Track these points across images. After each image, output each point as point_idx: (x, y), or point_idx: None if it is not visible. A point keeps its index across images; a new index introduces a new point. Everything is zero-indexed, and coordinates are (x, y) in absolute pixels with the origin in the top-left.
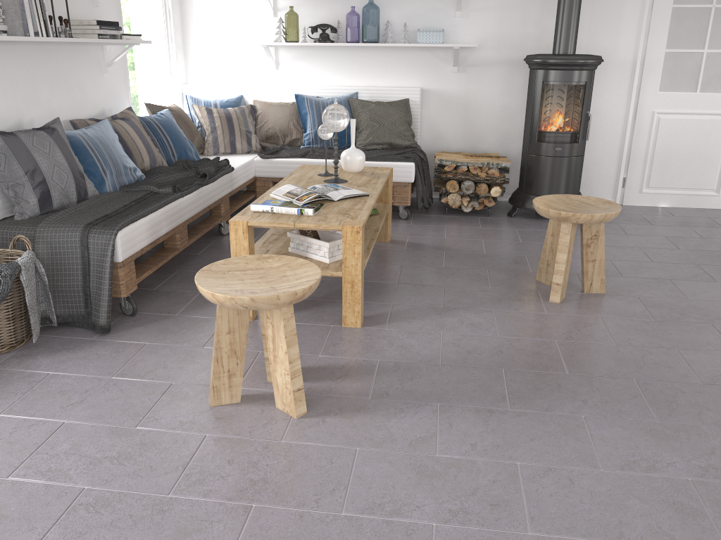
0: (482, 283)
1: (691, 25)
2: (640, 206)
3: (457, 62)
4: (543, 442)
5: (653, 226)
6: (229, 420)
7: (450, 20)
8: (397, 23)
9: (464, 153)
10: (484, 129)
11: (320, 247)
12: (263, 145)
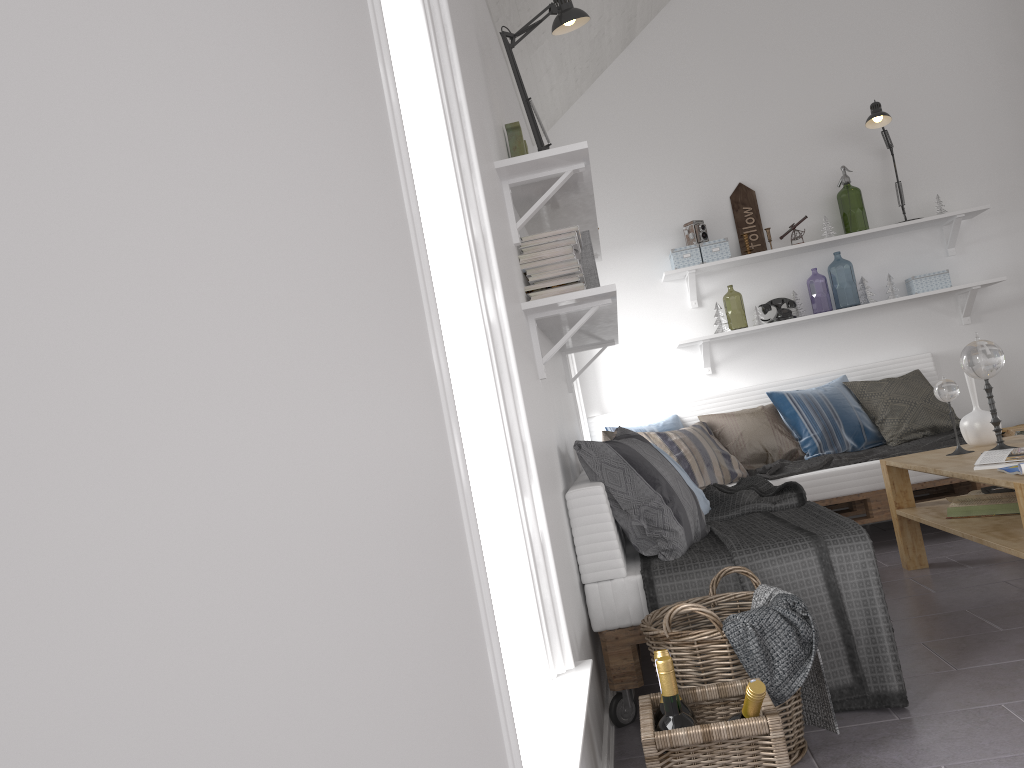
0: None
1: None
2: None
3: (970, 310)
4: None
5: None
6: None
7: (942, 261)
8: (869, 280)
9: None
10: None
11: None
12: (746, 469)
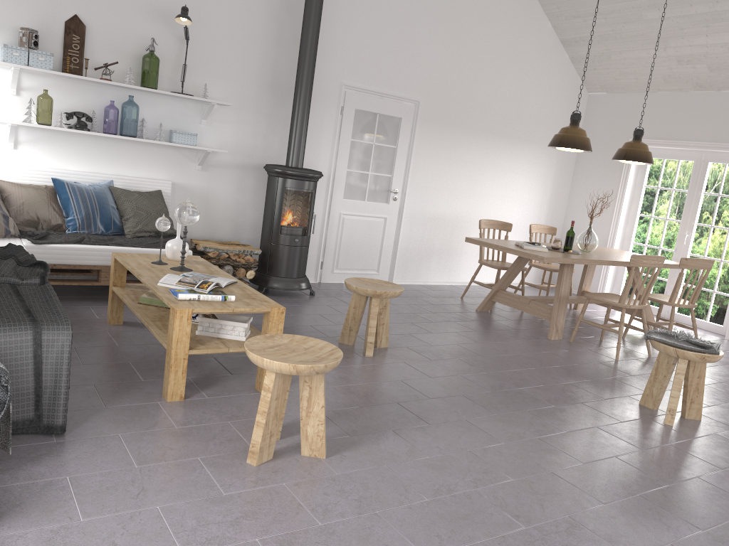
0: None
1: (362, 154)
2: (333, 283)
3: (203, 162)
4: (466, 437)
5: None
6: (283, 471)
7: (196, 126)
8: (148, 121)
9: (212, 241)
10: (221, 220)
11: (234, 328)
12: (20, 229)
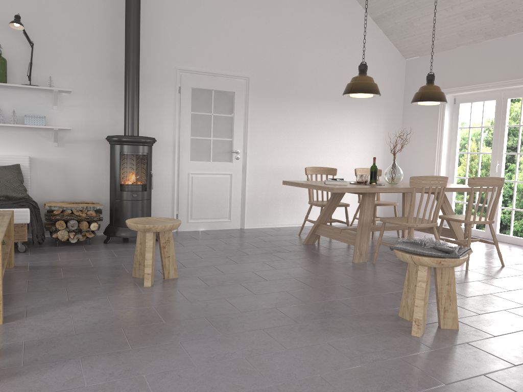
0: (95, 283)
1: (202, 124)
2: (188, 231)
3: (57, 139)
4: (158, 360)
5: (198, 240)
6: None
7: (50, 111)
8: (7, 110)
9: (67, 202)
10: (81, 185)
11: None
12: None
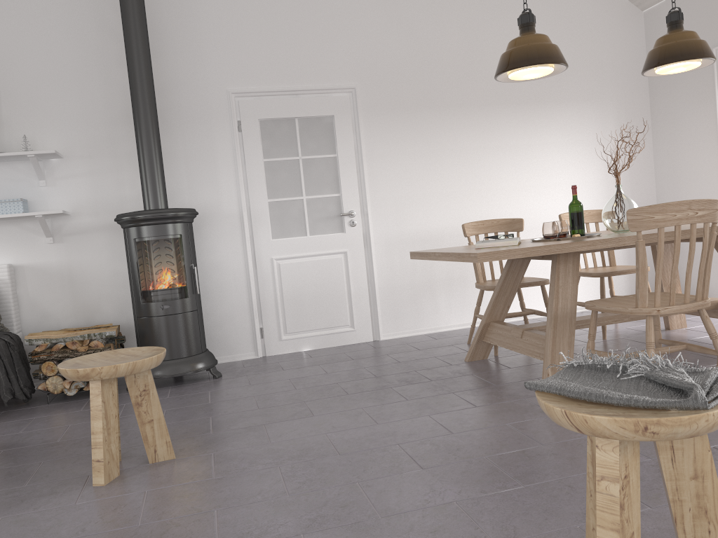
0: (18, 482)
1: (286, 176)
2: (283, 354)
3: (49, 232)
4: None
5: (283, 371)
6: None
7: (36, 190)
8: None
9: (71, 329)
10: (98, 299)
11: None
12: None
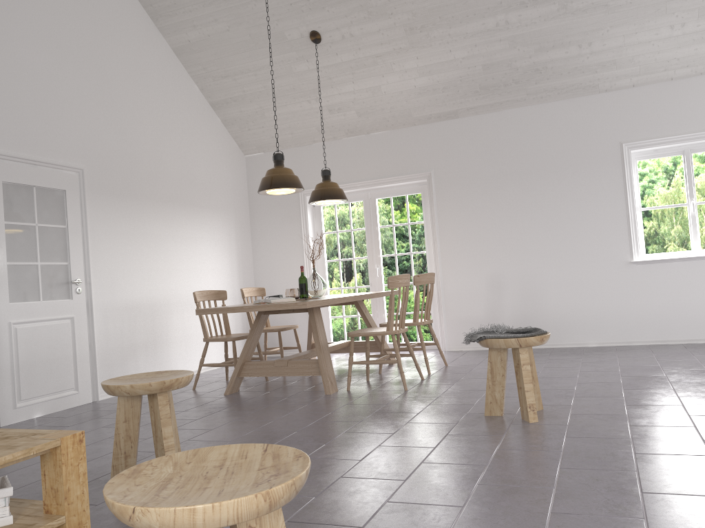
0: None
1: (23, 240)
2: (19, 422)
3: None
4: (421, 520)
5: (73, 426)
6: None
7: None
8: None
9: None
10: None
11: None
12: None
